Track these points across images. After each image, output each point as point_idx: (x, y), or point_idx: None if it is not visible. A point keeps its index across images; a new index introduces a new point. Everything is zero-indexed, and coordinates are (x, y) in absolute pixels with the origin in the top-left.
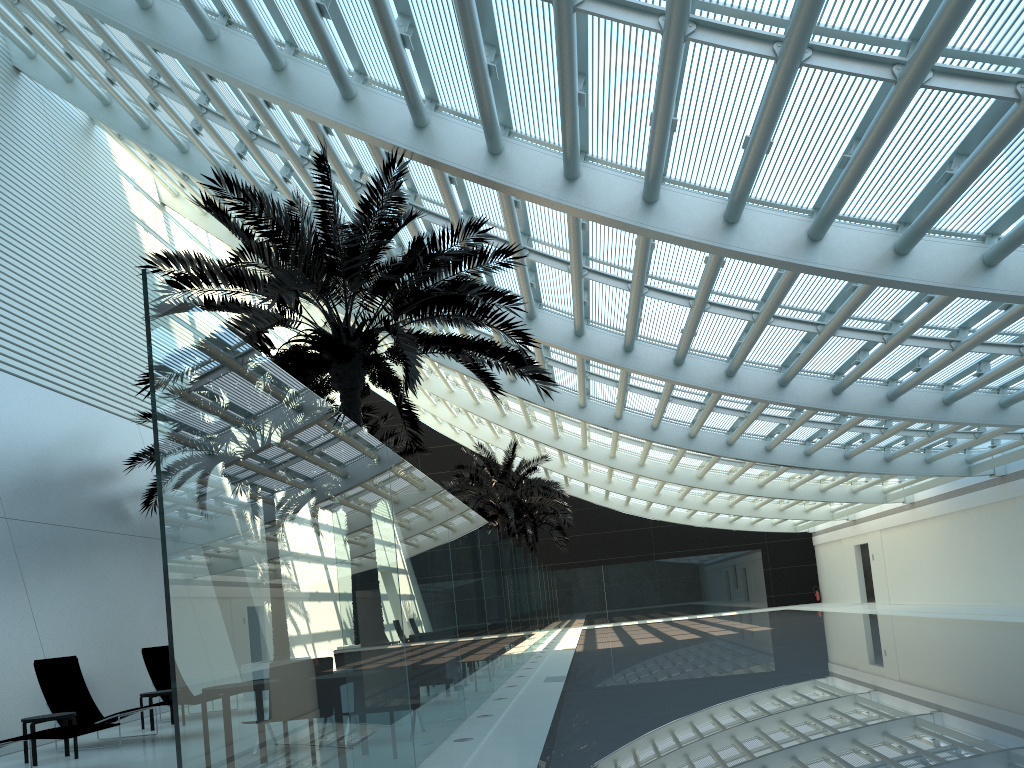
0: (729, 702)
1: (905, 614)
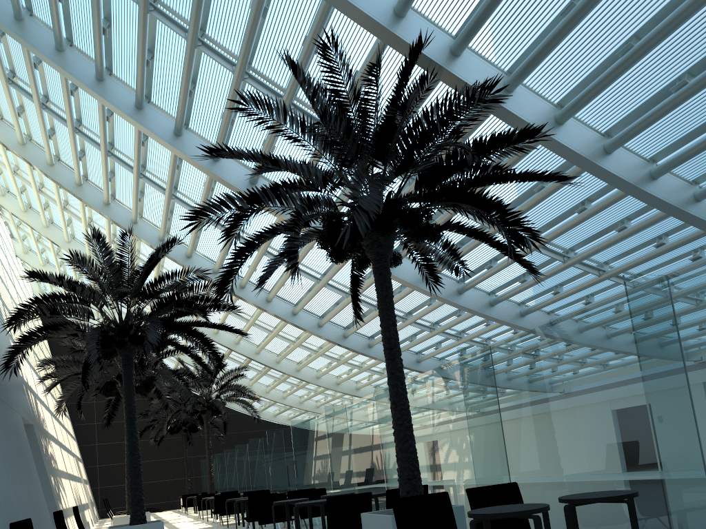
0: None
1: None
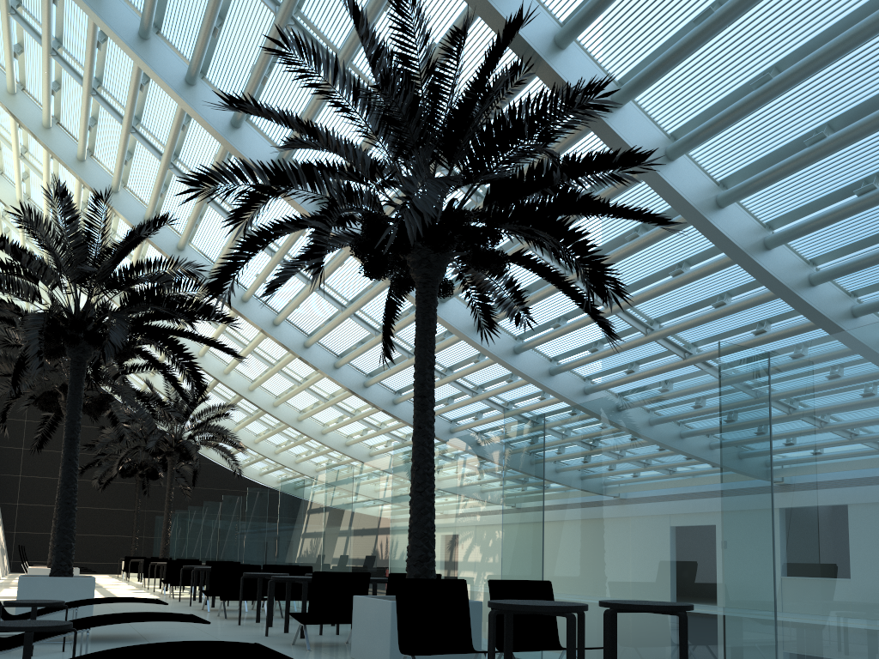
0: None
1: None
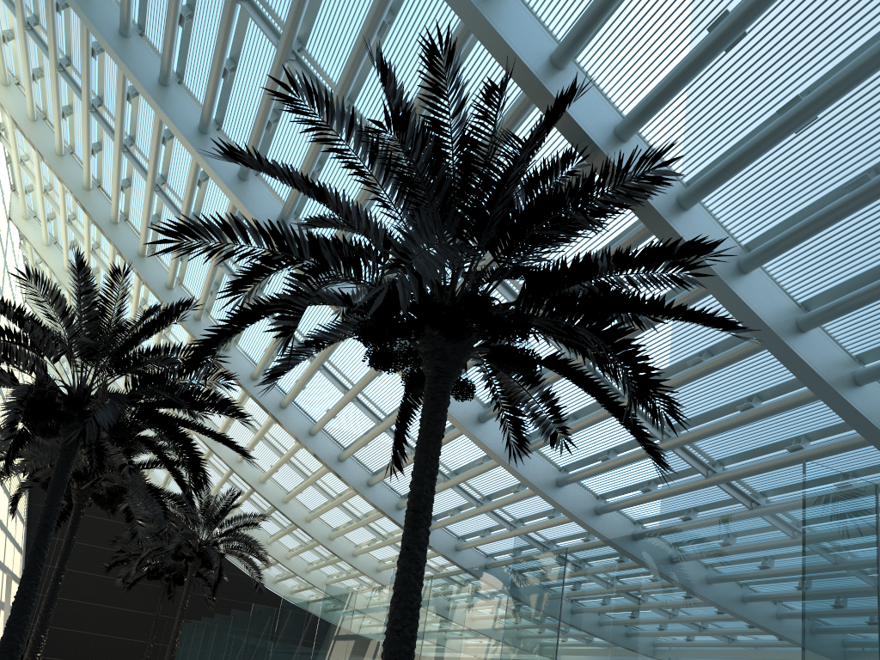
0: None
1: None
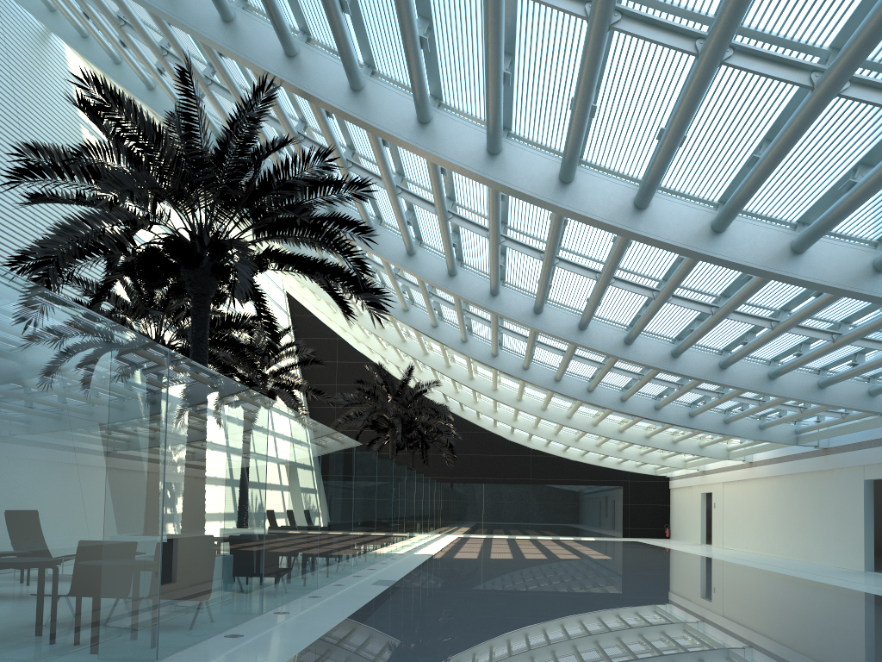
0: (503, 628)
1: (727, 559)
